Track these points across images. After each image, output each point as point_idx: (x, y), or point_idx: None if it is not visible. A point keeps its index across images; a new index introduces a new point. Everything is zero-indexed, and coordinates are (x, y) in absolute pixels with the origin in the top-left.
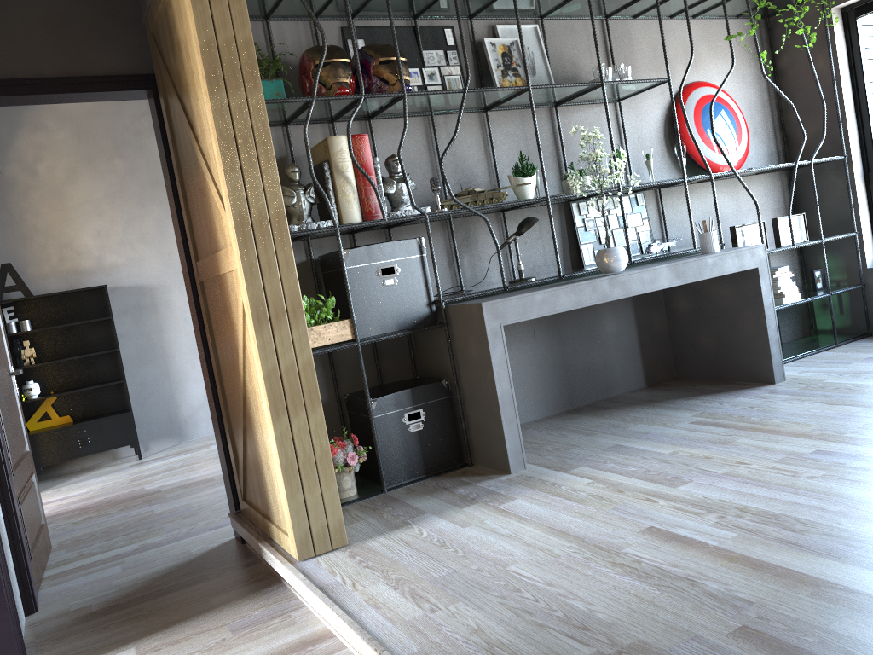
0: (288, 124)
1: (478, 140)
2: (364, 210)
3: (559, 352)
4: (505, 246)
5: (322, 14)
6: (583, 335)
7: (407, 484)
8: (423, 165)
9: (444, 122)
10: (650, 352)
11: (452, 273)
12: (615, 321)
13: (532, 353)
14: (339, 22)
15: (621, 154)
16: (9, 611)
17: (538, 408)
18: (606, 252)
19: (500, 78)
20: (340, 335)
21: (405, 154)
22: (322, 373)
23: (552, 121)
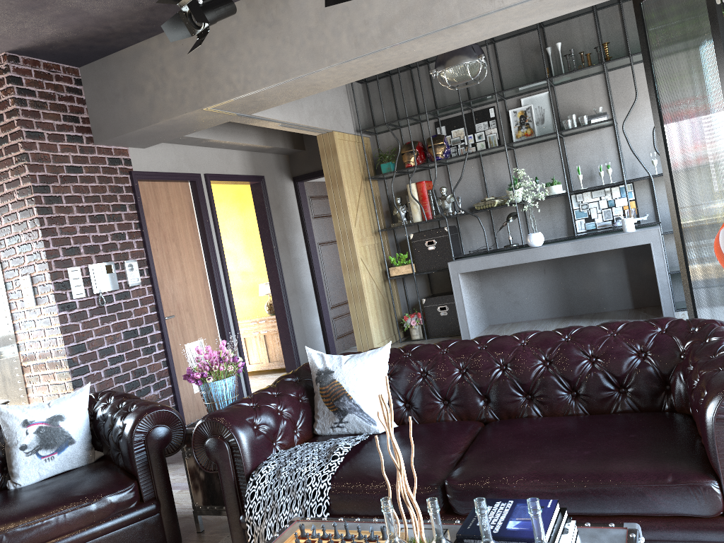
0: (408, 174)
1: (509, 165)
2: (422, 215)
3: (562, 282)
4: (525, 222)
5: (422, 120)
6: (581, 273)
7: (436, 337)
8: (476, 183)
9: (489, 159)
10: (638, 287)
11: (492, 237)
12: (607, 265)
13: (542, 281)
14: (433, 120)
15: (578, 170)
16: (294, 351)
17: (546, 312)
18: (527, 236)
19: (516, 132)
20: (407, 271)
21: (466, 179)
22: (425, 283)
23: (561, 146)
